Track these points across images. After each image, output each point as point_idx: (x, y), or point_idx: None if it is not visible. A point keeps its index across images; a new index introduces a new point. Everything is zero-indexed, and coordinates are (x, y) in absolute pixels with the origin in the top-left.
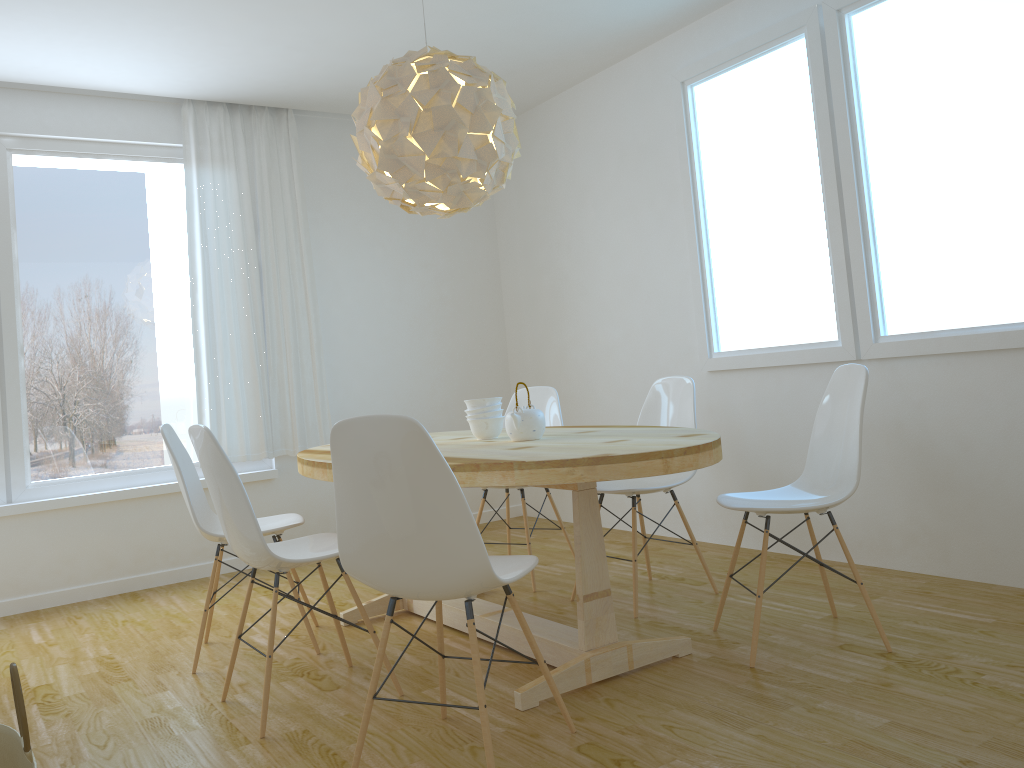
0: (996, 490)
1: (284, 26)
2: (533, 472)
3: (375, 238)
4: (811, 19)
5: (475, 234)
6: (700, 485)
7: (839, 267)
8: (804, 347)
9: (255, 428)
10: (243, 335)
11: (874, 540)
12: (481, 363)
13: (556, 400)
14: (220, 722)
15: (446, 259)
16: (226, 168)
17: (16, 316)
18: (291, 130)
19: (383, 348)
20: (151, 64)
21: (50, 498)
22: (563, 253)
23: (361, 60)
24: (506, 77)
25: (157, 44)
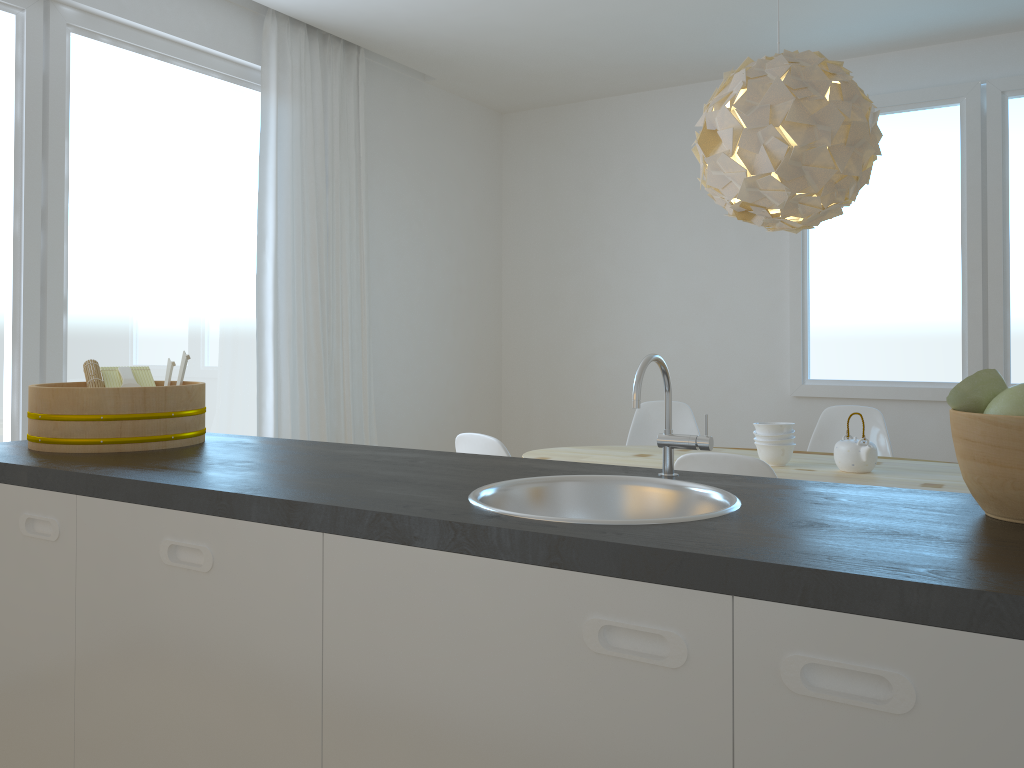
0: None
1: None
2: None
3: (414, 212)
4: (972, 93)
5: (487, 222)
6: None
7: (974, 318)
8: (921, 385)
9: (317, 424)
10: (309, 311)
11: None
12: (483, 361)
13: (691, 417)
14: None
15: (465, 245)
16: (303, 105)
17: (62, 257)
18: (361, 73)
19: (413, 337)
20: None
21: None
22: (604, 258)
23: (518, 21)
24: (607, 70)
25: None
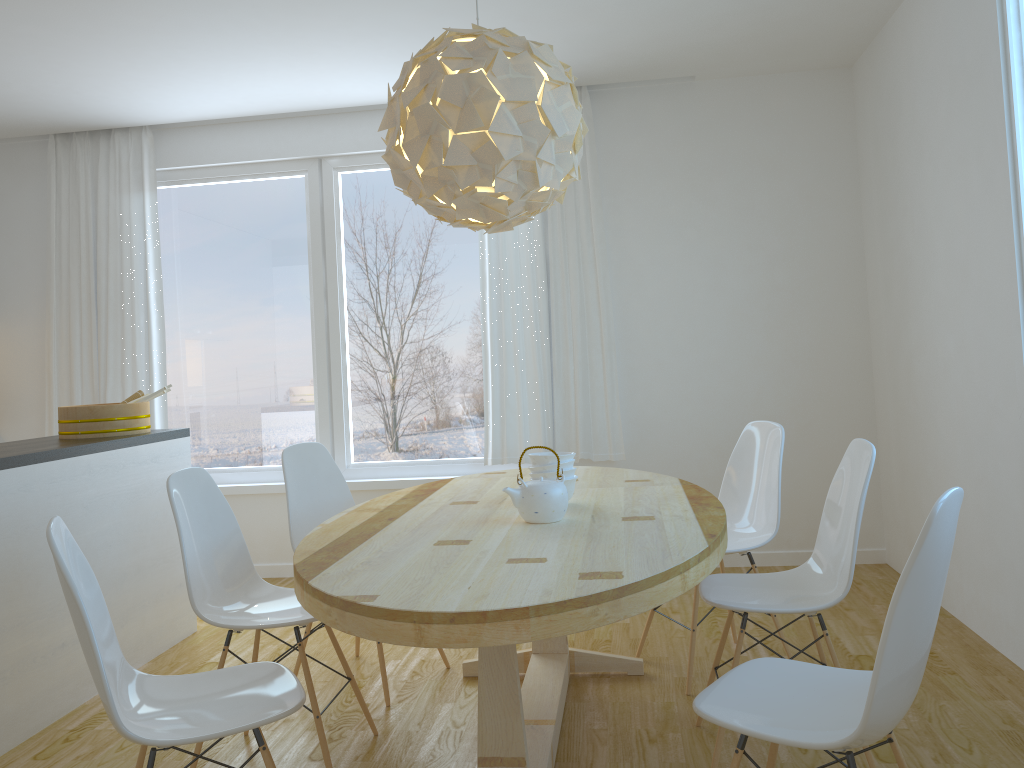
0: None
1: (470, 13)
2: (311, 599)
3: (687, 219)
4: None
5: (827, 202)
6: None
7: None
8: None
9: (534, 430)
10: (526, 333)
11: None
12: (829, 365)
13: (779, 443)
14: (202, 760)
15: (782, 237)
16: None
17: (340, 316)
18: (584, 109)
19: (693, 346)
20: None
21: (363, 479)
22: (907, 226)
23: (591, 26)
24: (794, 3)
25: (387, 56)
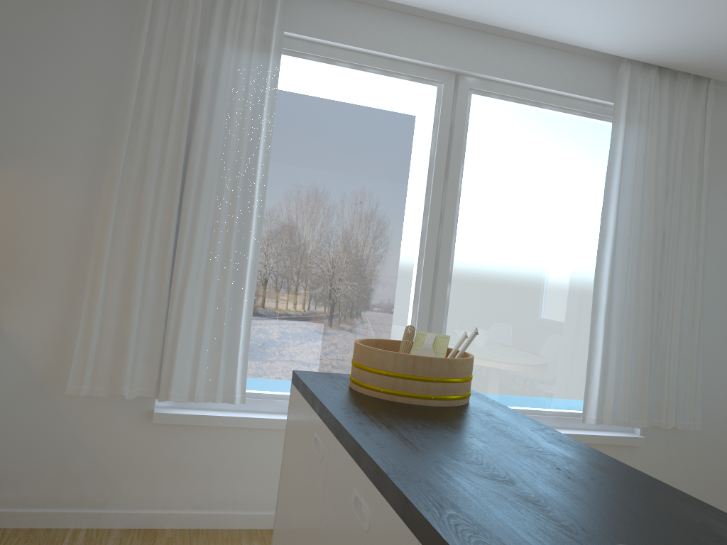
0: None
1: None
2: None
3: None
4: None
5: None
6: None
7: None
8: None
9: (638, 395)
10: (640, 299)
11: None
12: None
13: None
14: None
15: None
16: (649, 131)
17: (450, 245)
18: (709, 100)
19: None
20: (645, 18)
21: None
22: None
23: None
24: None
25: None
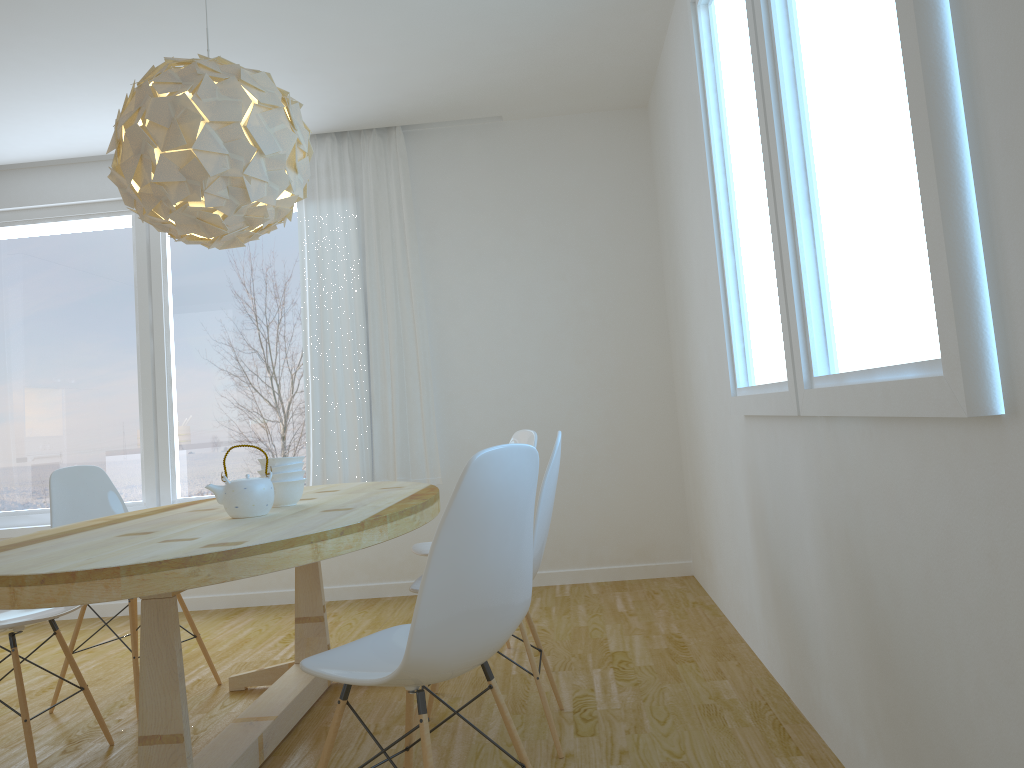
0: (926, 699)
1: (255, 54)
2: None
3: (499, 250)
4: None
5: (628, 232)
6: (753, 578)
7: (777, 259)
8: (775, 388)
9: (353, 458)
10: (345, 363)
11: (848, 730)
12: (635, 386)
13: None
14: None
15: (588, 265)
16: (333, 197)
17: (167, 352)
18: (399, 148)
19: (507, 372)
20: None
21: None
22: (680, 249)
23: (379, 66)
24: (563, 44)
25: None
